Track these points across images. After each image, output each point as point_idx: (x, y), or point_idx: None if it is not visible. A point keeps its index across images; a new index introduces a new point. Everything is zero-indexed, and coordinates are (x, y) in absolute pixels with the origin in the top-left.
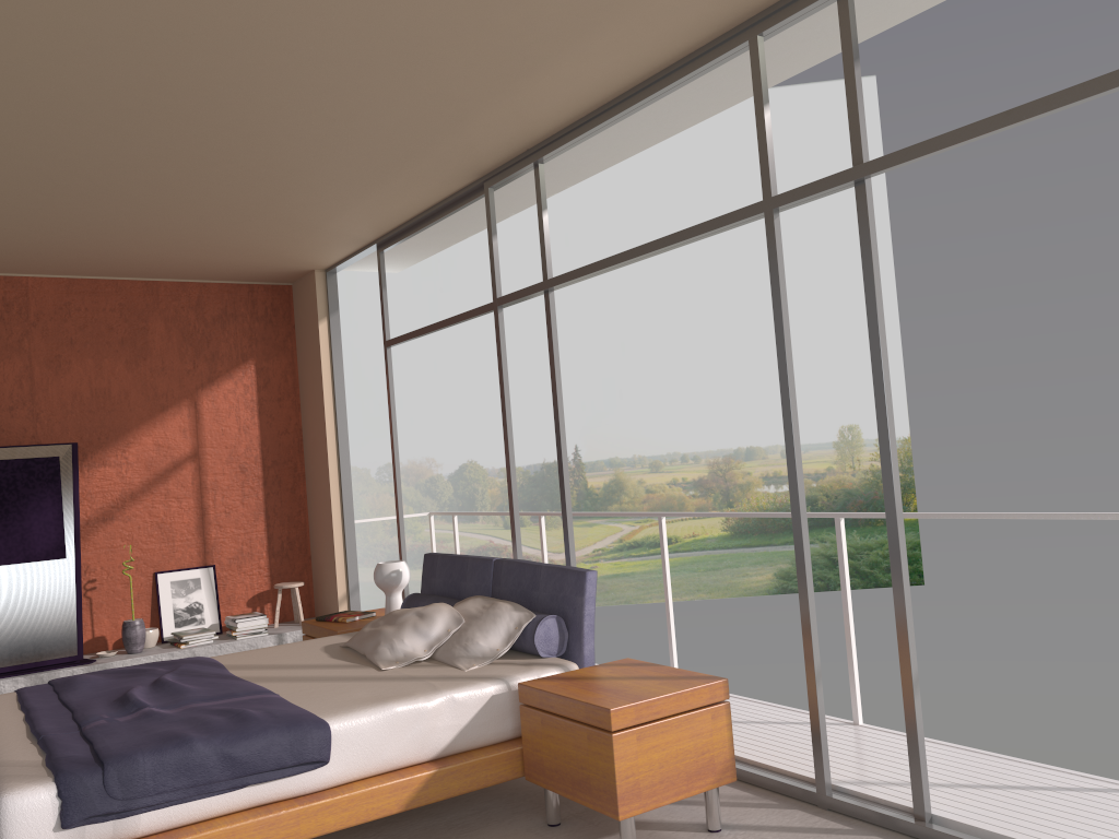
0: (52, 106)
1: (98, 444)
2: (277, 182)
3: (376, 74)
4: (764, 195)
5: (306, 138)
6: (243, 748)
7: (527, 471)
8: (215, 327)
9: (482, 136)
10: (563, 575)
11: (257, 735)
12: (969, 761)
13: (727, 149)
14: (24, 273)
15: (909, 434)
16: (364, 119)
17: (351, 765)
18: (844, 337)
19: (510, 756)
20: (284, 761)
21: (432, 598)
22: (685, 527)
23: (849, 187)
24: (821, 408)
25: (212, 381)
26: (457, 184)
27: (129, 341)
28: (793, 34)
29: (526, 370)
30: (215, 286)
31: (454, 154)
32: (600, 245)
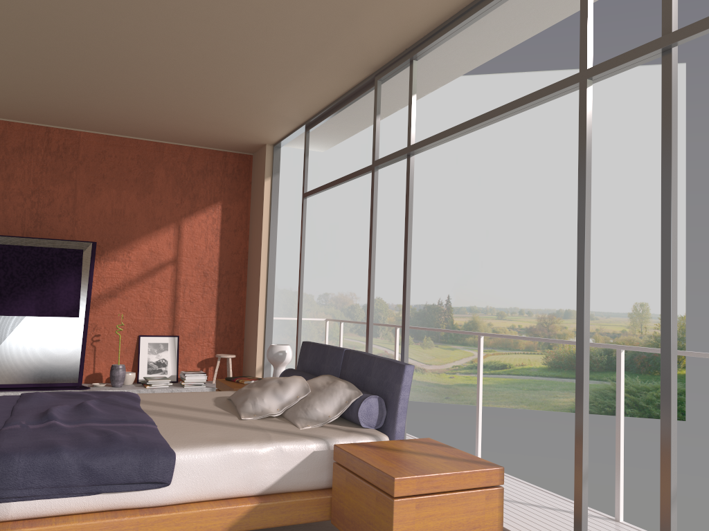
0: None
1: (112, 245)
2: (228, 66)
3: None
4: (581, 67)
5: (242, 25)
6: (100, 463)
7: (414, 308)
8: (198, 177)
9: (371, 33)
10: (389, 366)
11: (114, 454)
12: None
13: (573, 106)
14: (78, 129)
15: (685, 313)
16: (281, 10)
17: (189, 489)
18: (643, 241)
19: (321, 502)
20: (132, 478)
21: (299, 373)
22: (517, 358)
23: (657, 57)
24: (622, 288)
25: (192, 213)
26: (356, 77)
27: (140, 180)
28: None
29: (420, 242)
30: (201, 150)
31: (351, 49)
32: (479, 164)
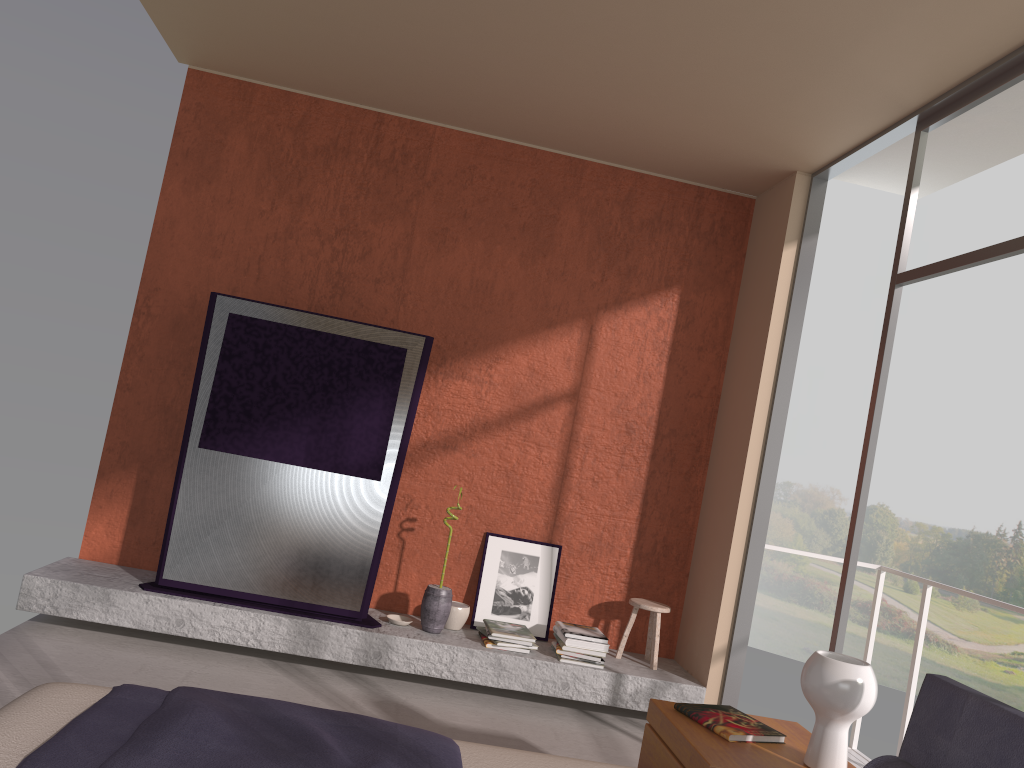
0: None
1: (463, 349)
2: None
3: None
4: None
5: None
6: None
7: (948, 534)
8: (641, 234)
9: None
10: None
11: None
12: None
13: None
14: (433, 120)
15: None
16: None
17: None
18: None
19: None
20: None
21: None
22: None
23: None
24: None
25: (619, 304)
26: None
27: (531, 229)
28: None
29: (975, 420)
30: (655, 181)
31: None
32: None
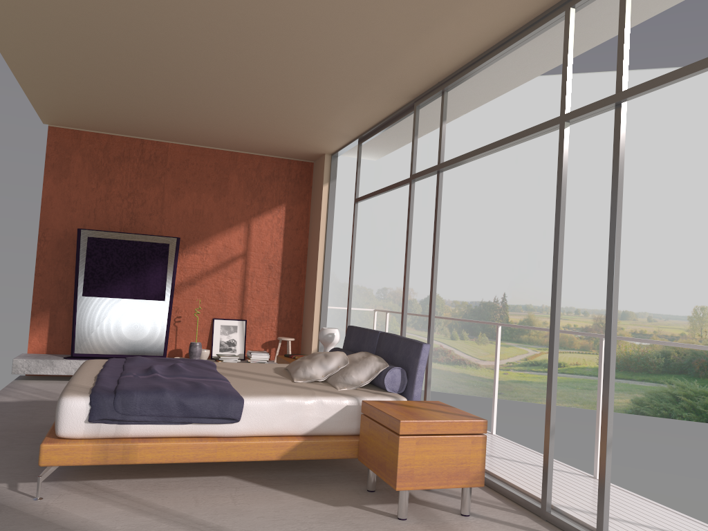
0: (163, 39)
1: (193, 240)
2: (291, 94)
3: (334, 27)
4: (561, 112)
5: (302, 66)
6: (191, 401)
7: (470, 305)
8: (266, 182)
9: (407, 71)
10: (411, 344)
11: (201, 396)
12: (658, 514)
13: (636, 107)
14: (167, 140)
15: None
16: (334, 56)
17: (253, 426)
18: (706, 244)
19: (351, 444)
20: (213, 414)
21: (343, 350)
22: (571, 357)
23: (613, 108)
24: (682, 291)
25: (260, 213)
26: (399, 103)
27: (217, 185)
28: (601, 8)
29: (478, 241)
30: (269, 158)
31: (392, 82)
32: (538, 165)
